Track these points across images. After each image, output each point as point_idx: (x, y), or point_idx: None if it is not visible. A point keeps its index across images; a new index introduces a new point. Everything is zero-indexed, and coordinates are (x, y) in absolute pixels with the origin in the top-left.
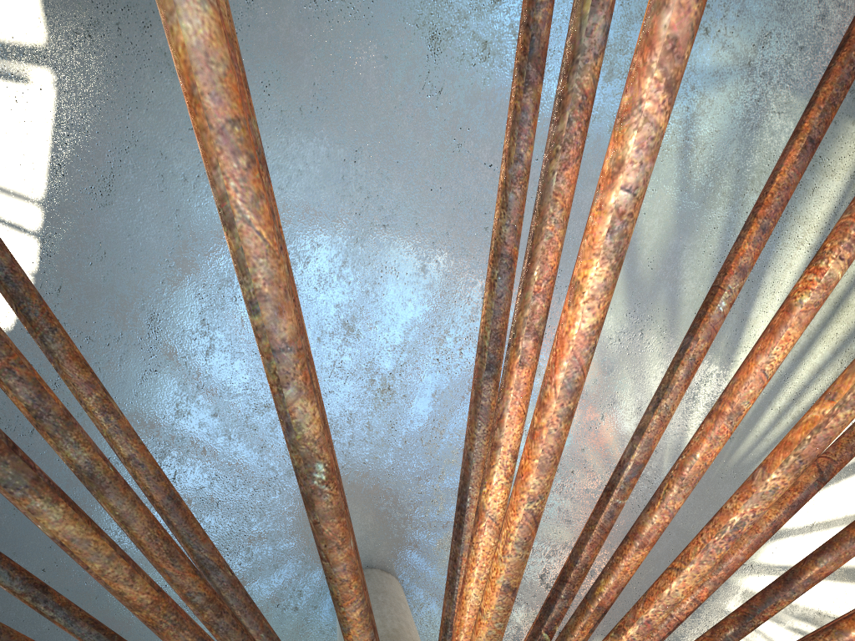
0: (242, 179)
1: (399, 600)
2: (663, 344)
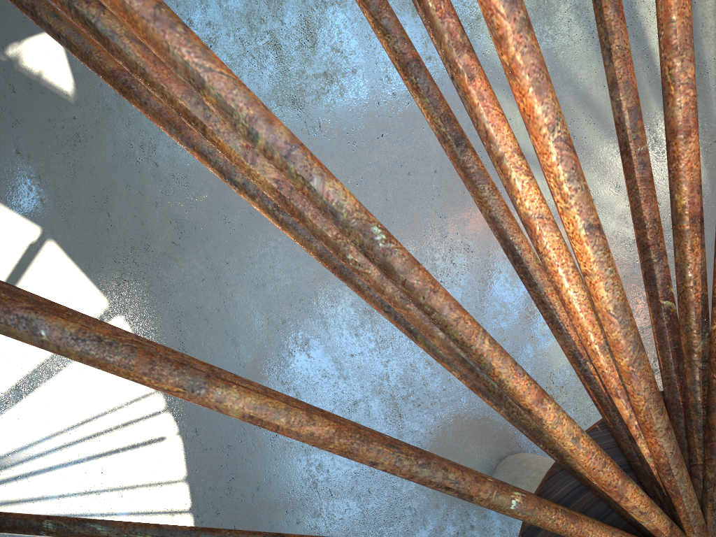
0: (187, 41)
1: (540, 457)
2: (597, 128)
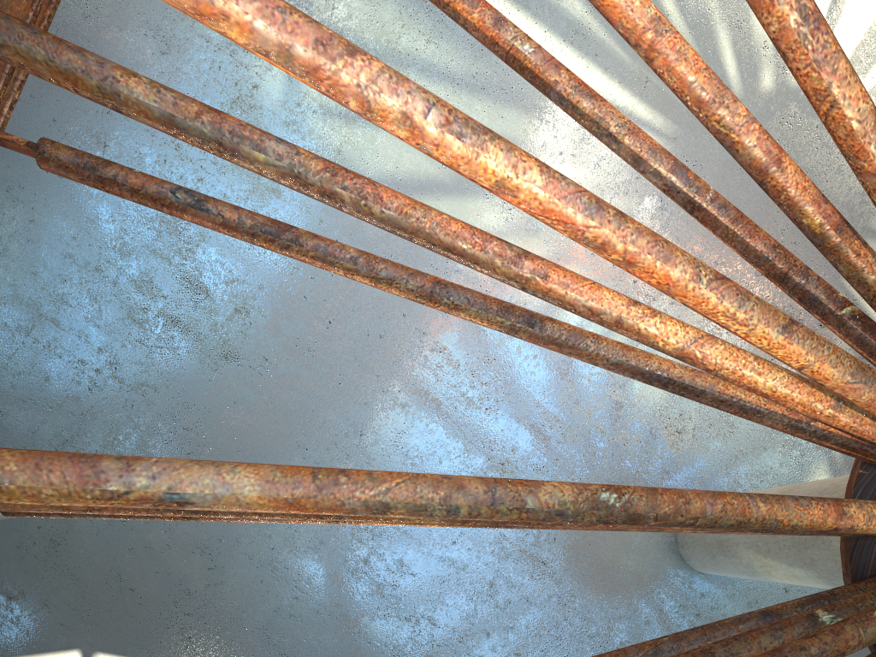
0: (355, 483)
1: None
2: None
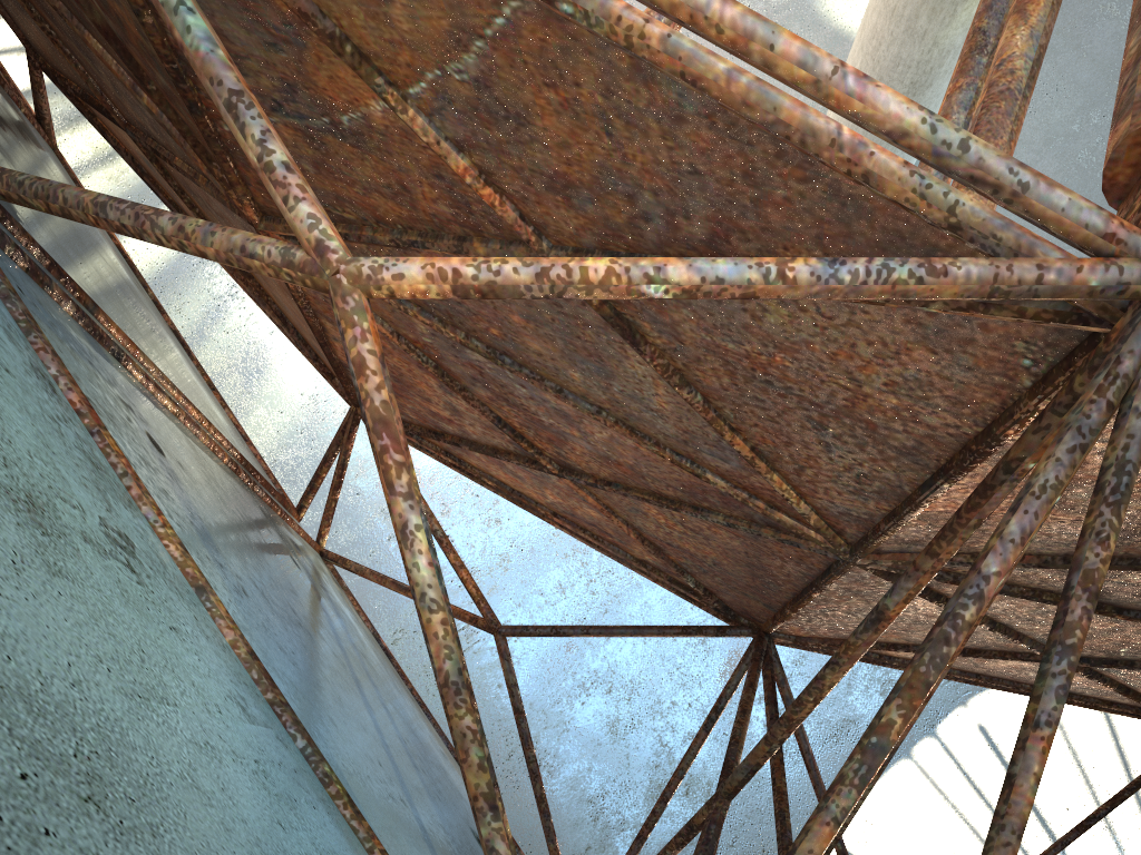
0: None
1: None
2: None
